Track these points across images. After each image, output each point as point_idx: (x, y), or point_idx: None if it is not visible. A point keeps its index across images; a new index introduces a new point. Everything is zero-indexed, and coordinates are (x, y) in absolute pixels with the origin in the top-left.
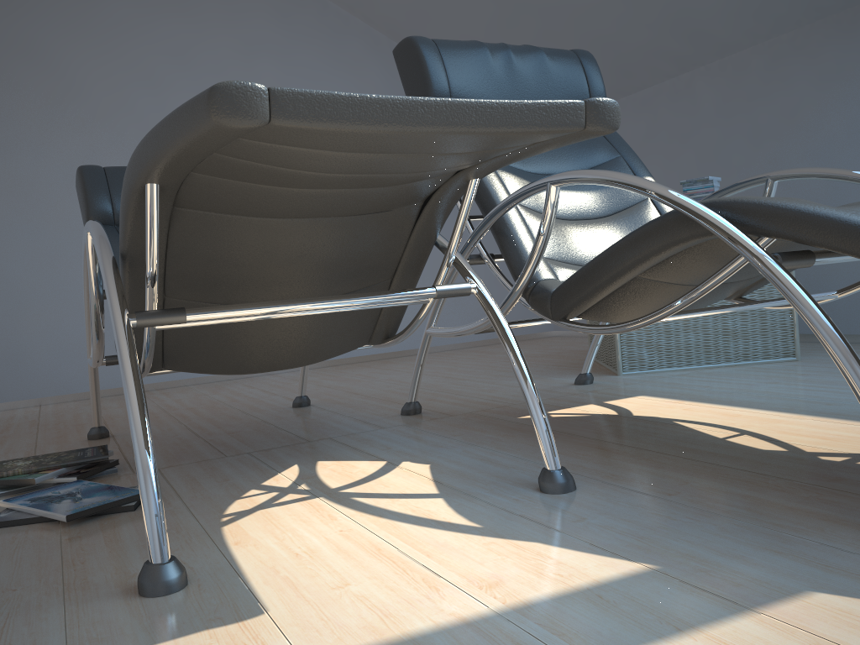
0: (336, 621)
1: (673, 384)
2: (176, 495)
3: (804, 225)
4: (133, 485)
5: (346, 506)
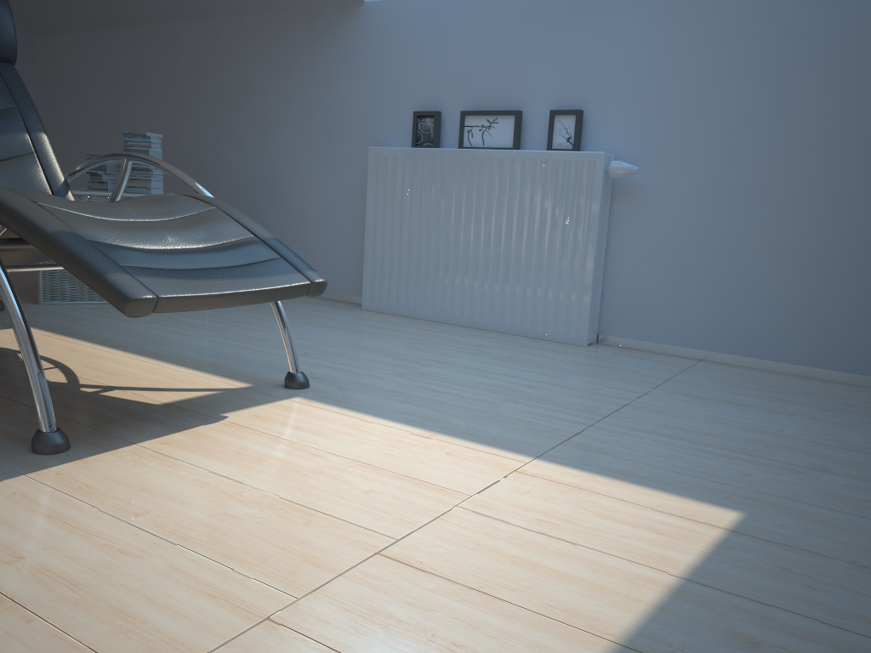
0: None
1: (73, 317)
2: None
3: (14, 221)
4: None
5: None
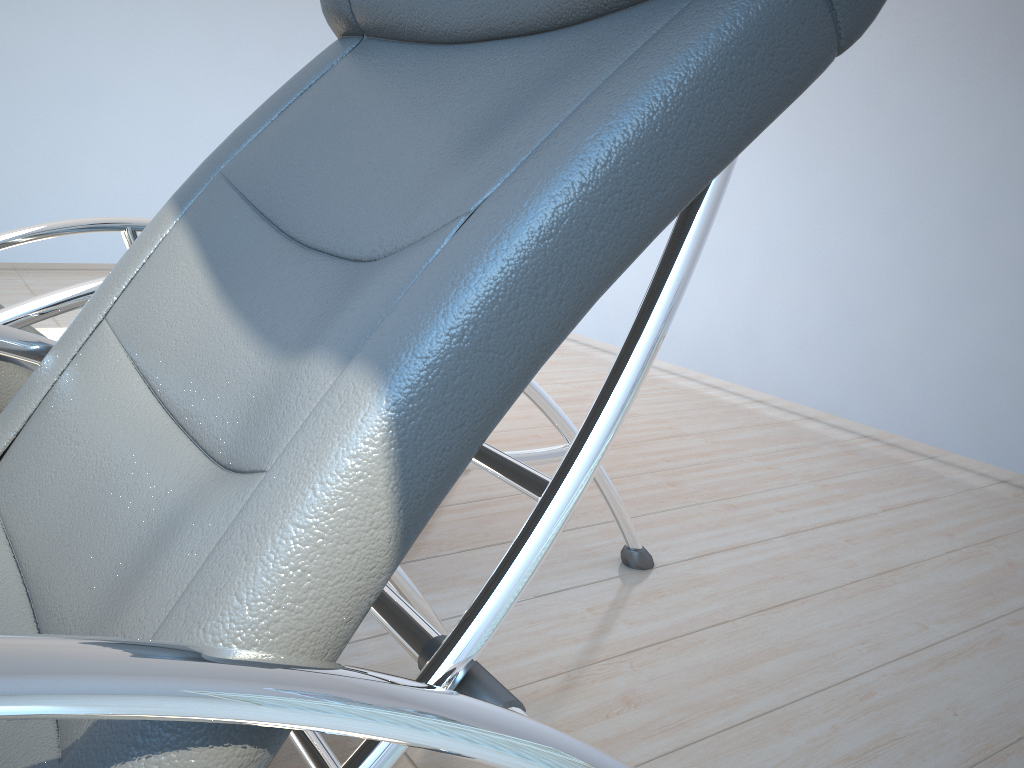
0: None
1: None
2: None
3: None
4: None
5: None
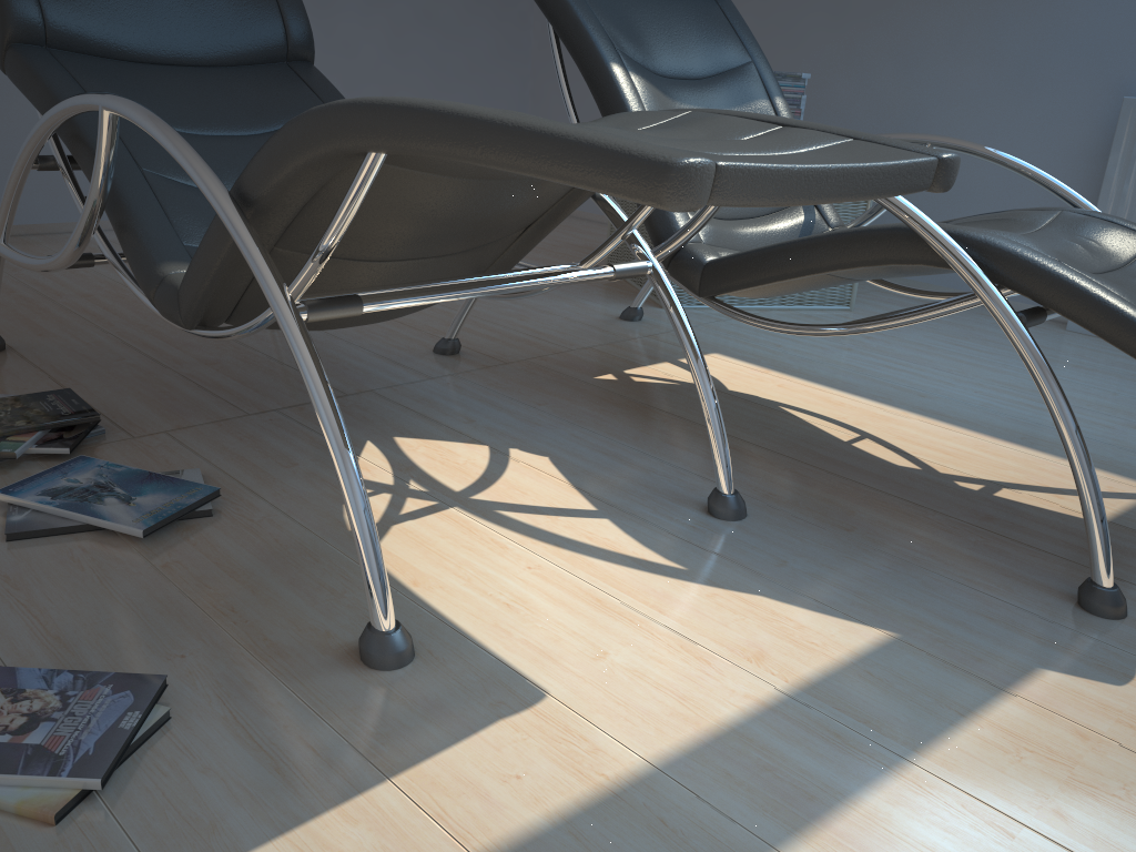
0: (636, 707)
1: (738, 335)
2: (246, 488)
3: (1060, 294)
4: (160, 464)
5: (500, 524)
